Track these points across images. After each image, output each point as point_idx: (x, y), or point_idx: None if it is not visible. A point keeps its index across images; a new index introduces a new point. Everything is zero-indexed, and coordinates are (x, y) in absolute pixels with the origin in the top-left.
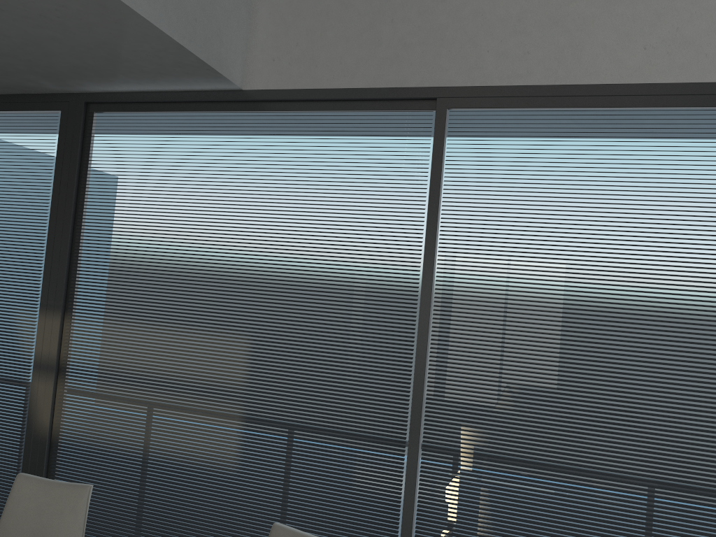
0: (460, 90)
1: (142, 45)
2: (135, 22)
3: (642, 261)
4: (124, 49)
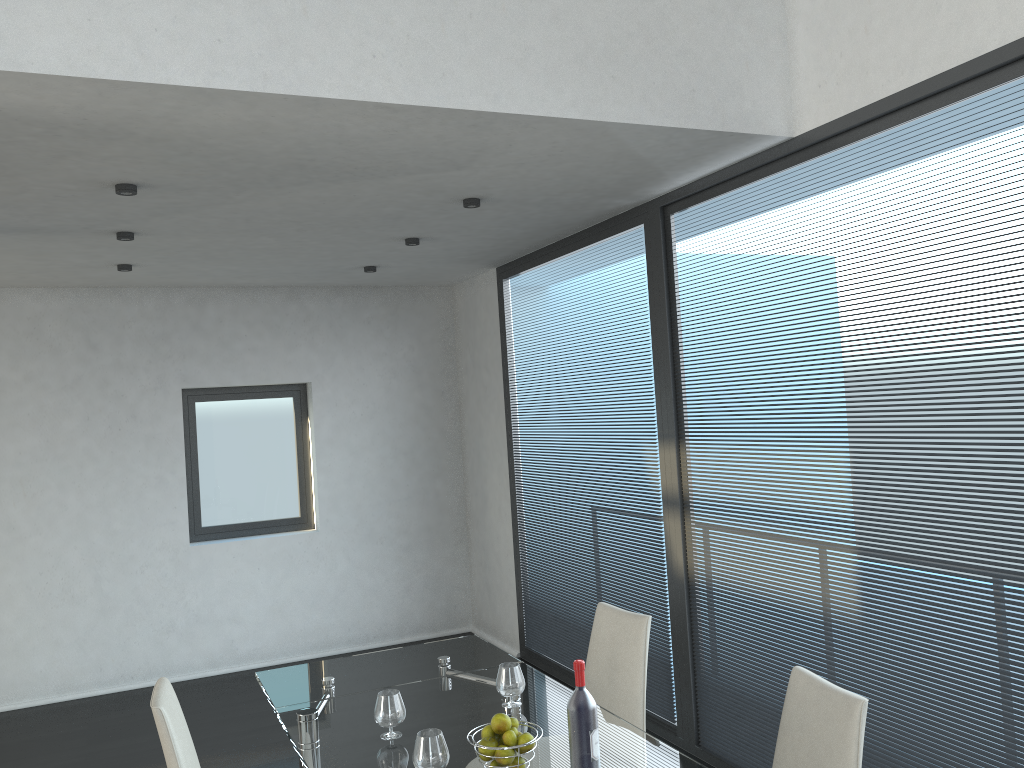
0: None
1: (647, 141)
2: (616, 128)
3: None
4: (639, 151)
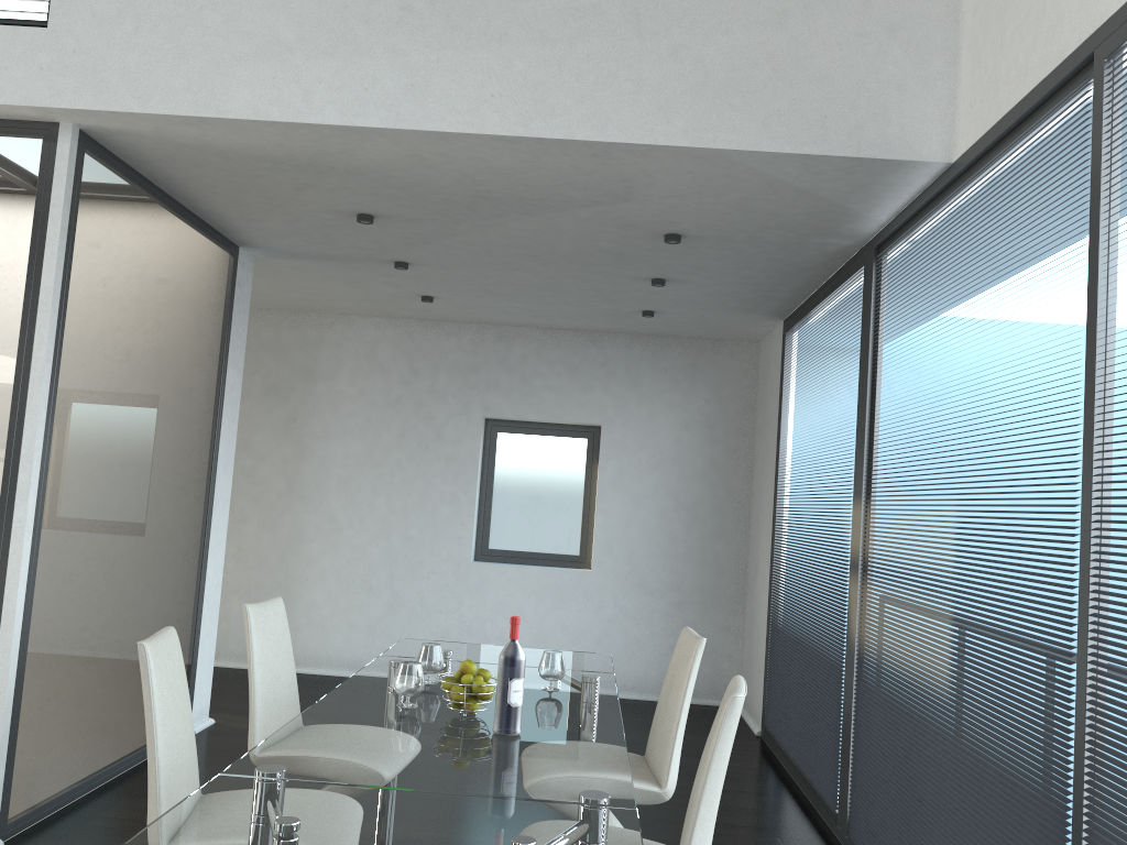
0: (1115, 18)
1: (786, 170)
2: (736, 155)
3: None
4: (790, 181)
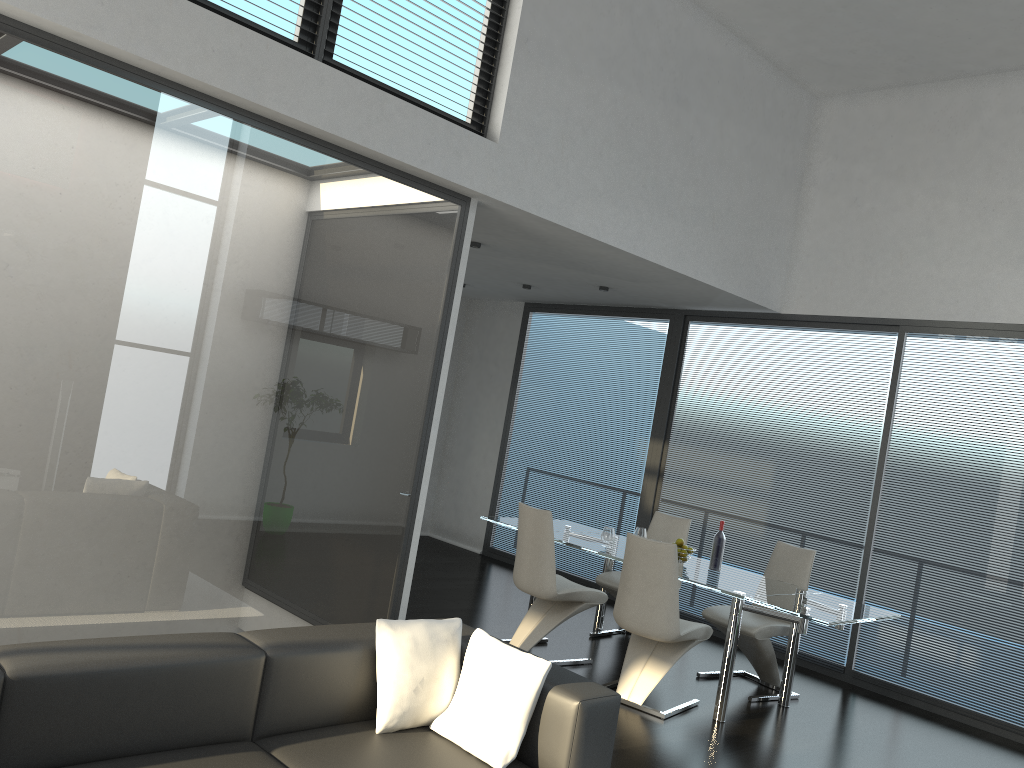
0: (913, 321)
1: (726, 298)
2: (725, 293)
3: (1017, 432)
4: (715, 299)
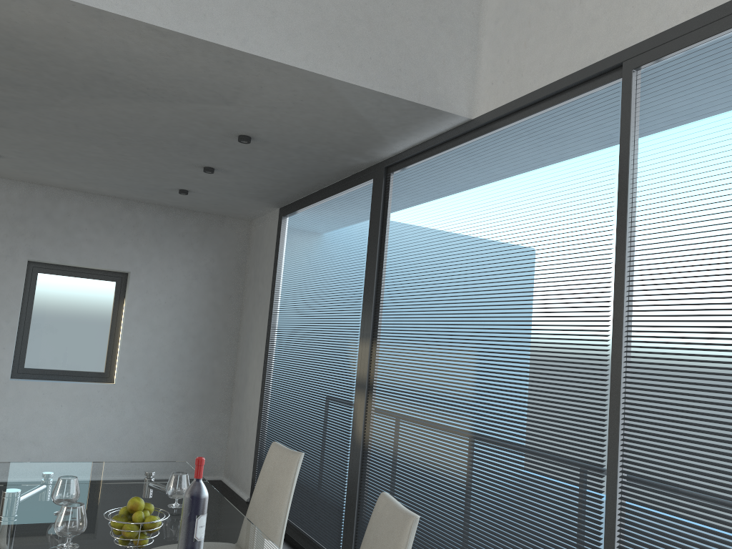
0: (644, 44)
1: (364, 103)
2: (338, 85)
3: None
4: (360, 112)
